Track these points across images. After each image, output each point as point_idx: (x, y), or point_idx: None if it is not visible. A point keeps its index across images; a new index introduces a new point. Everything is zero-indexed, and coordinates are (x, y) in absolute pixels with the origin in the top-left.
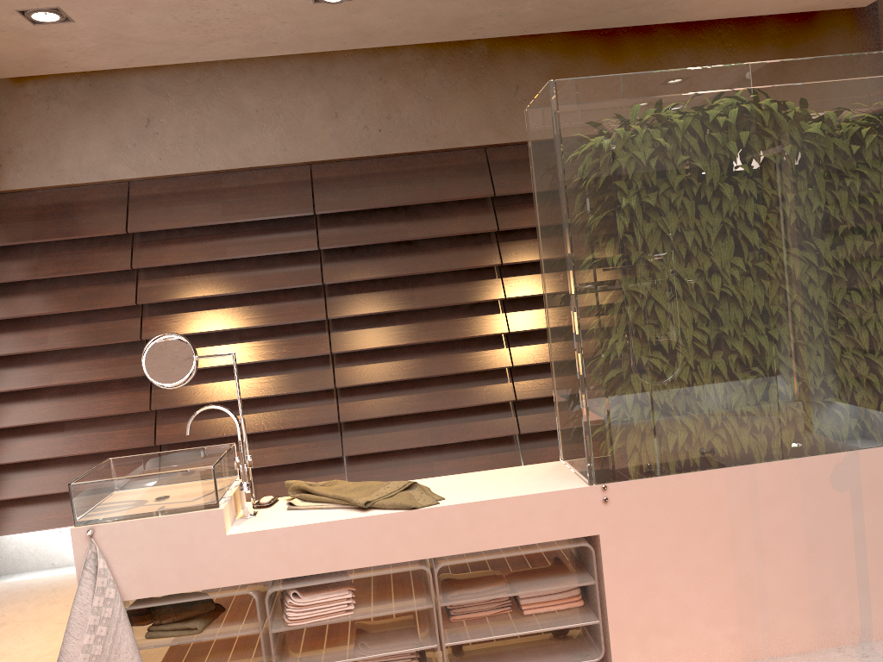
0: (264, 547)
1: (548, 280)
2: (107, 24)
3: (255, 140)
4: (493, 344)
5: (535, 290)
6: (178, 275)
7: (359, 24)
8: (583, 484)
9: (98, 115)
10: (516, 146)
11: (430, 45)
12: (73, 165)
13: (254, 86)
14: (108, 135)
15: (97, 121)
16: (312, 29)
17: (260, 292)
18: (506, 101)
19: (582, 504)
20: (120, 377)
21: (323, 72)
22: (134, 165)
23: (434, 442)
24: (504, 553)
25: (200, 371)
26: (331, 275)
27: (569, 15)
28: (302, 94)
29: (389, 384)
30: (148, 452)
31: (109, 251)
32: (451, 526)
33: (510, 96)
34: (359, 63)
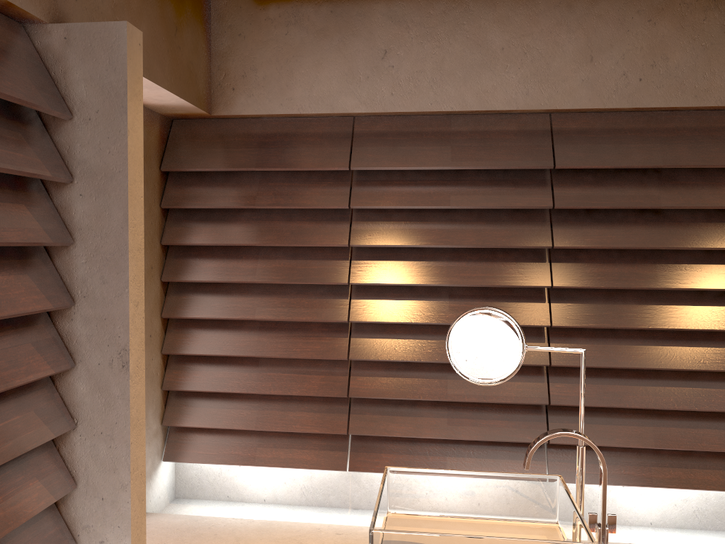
0: None
1: None
2: None
3: (496, 80)
4: None
5: None
6: (393, 220)
7: None
8: None
9: (335, 44)
10: None
11: None
12: (303, 95)
13: (503, 21)
14: (342, 65)
15: (332, 49)
16: None
17: (477, 248)
18: None
19: None
20: (321, 321)
21: (583, 10)
22: (364, 98)
23: (657, 446)
24: None
25: (402, 325)
26: (563, 239)
27: None
28: (555, 33)
29: (608, 370)
30: (338, 402)
31: (328, 187)
32: None
33: None
34: (626, 1)
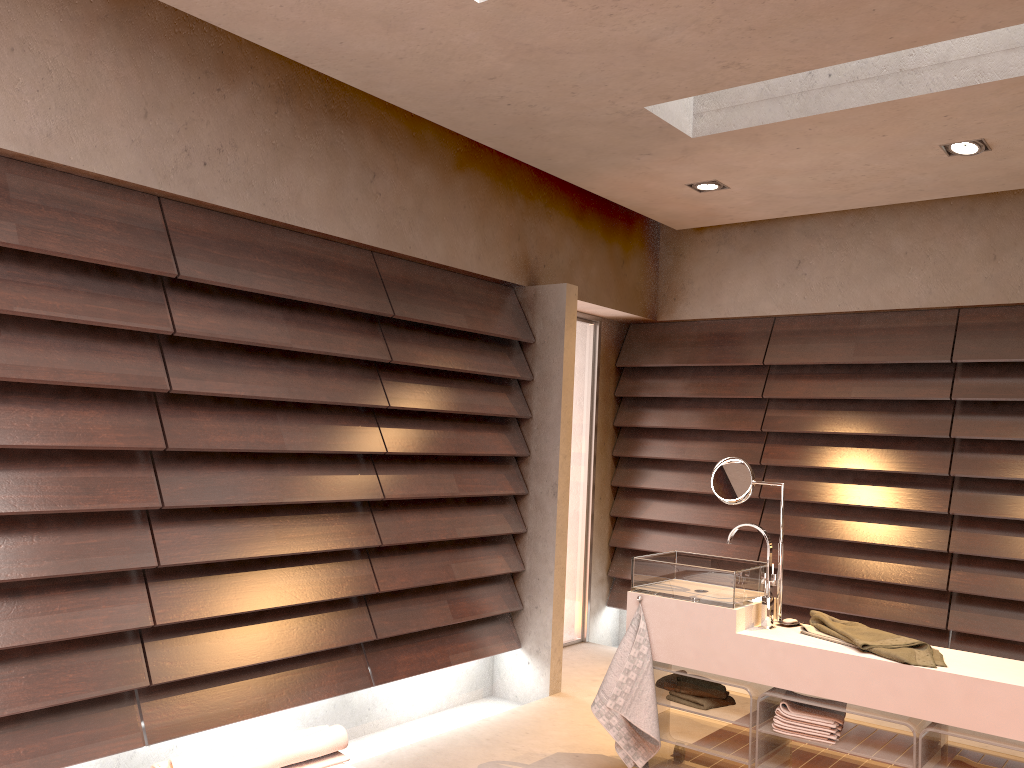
0: (763, 654)
1: None
2: (756, 187)
3: (899, 282)
4: None
5: None
6: (803, 408)
7: (1011, 168)
8: None
9: (756, 258)
10: None
11: None
12: (729, 301)
13: (906, 228)
14: (761, 275)
15: (754, 262)
16: (957, 176)
17: (882, 436)
18: None
19: None
20: None
21: (985, 212)
22: (779, 302)
23: None
24: (1001, 743)
25: (810, 505)
26: (961, 429)
27: None
28: (957, 235)
29: (1017, 563)
30: None
31: (746, 379)
32: (942, 693)
33: None
34: None
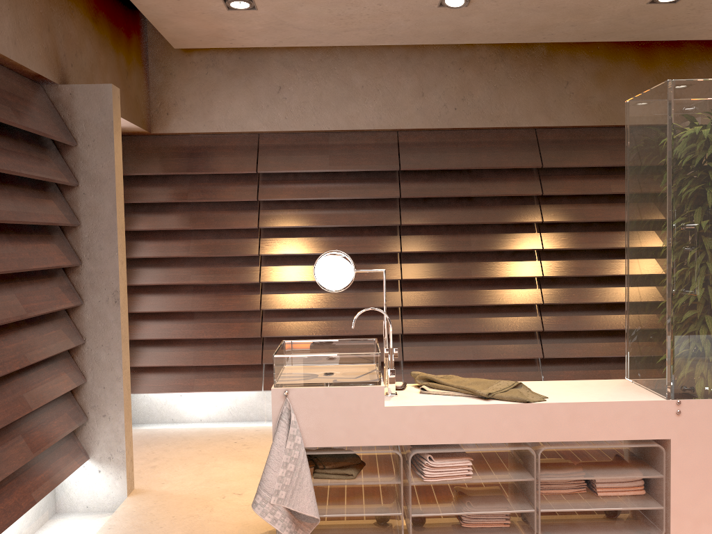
0: (411, 419)
1: (636, 236)
2: (279, 13)
3: (359, 109)
4: (528, 284)
5: (566, 244)
6: (290, 208)
7: (461, 25)
8: (660, 398)
9: (243, 81)
10: (560, 130)
11: (501, 45)
12: (221, 118)
13: (362, 67)
14: (248, 97)
15: (241, 85)
16: (425, 27)
17: (350, 227)
18: (557, 93)
19: (659, 414)
20: (240, 282)
21: (416, 60)
22: (265, 121)
23: (474, 357)
24: (593, 445)
25: (298, 284)
26: (407, 218)
27: (625, 29)
28: (398, 76)
29: (442, 308)
30: (254, 341)
31: (241, 185)
32: (555, 419)
33: (560, 89)
34: (444, 55)
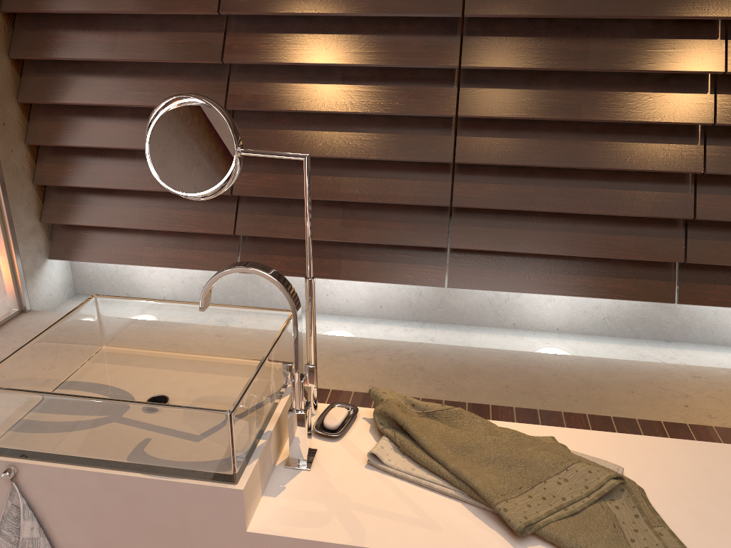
0: None
1: None
2: None
3: None
4: (682, 136)
5: None
6: None
7: None
8: None
9: None
10: None
11: None
12: None
13: None
14: None
15: None
16: None
17: (376, 17)
18: None
19: None
20: None
21: None
22: None
23: (566, 253)
24: None
25: (290, 114)
26: (476, 4)
27: None
28: None
29: (523, 168)
30: (225, 200)
31: None
32: None
33: None
34: None
